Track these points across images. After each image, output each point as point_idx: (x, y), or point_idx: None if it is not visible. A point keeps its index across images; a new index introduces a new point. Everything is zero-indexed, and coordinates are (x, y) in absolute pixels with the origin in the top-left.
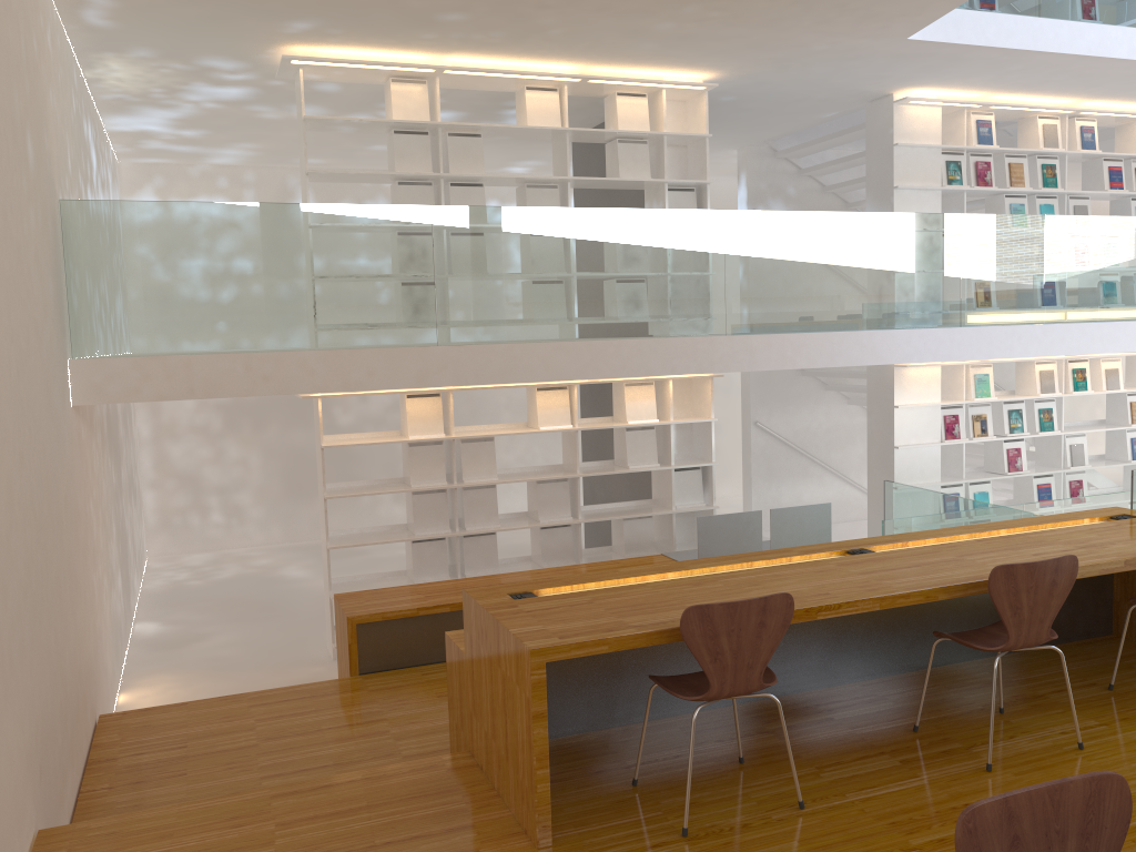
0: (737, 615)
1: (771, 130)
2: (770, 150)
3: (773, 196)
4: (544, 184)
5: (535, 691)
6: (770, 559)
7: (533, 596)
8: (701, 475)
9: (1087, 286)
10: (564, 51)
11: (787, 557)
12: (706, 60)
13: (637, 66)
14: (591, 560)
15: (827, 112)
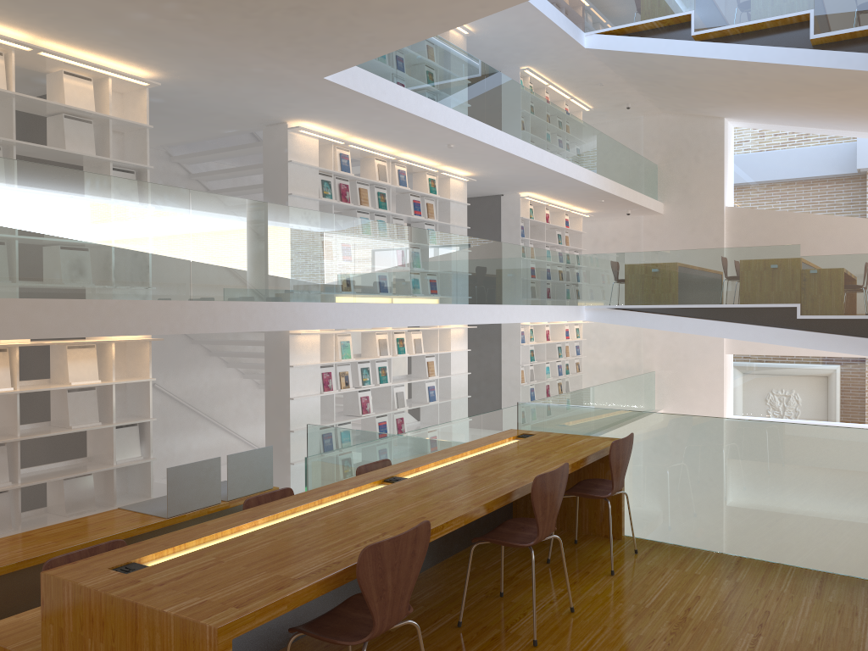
0: (399, 548)
1: (176, 136)
2: (166, 154)
3: None
4: None
5: None
6: (334, 494)
7: (142, 566)
8: (139, 430)
9: (424, 278)
10: (23, 16)
11: (346, 491)
12: (158, 59)
13: (90, 49)
14: (30, 524)
15: (229, 128)
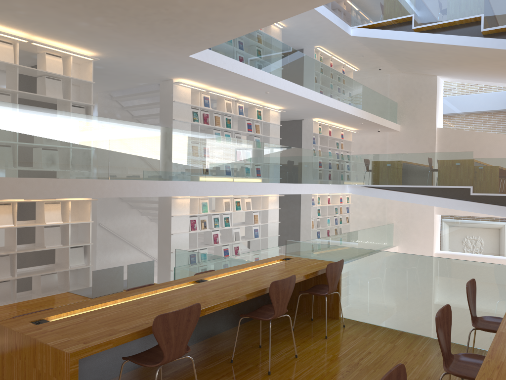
0: (179, 317)
1: (113, 86)
2: (109, 96)
3: (110, 117)
4: (2, 92)
5: (72, 378)
6: (164, 288)
7: (46, 321)
8: (83, 250)
9: (248, 168)
10: (22, 24)
11: (171, 286)
12: (96, 46)
13: (60, 41)
14: (21, 299)
15: (141, 82)
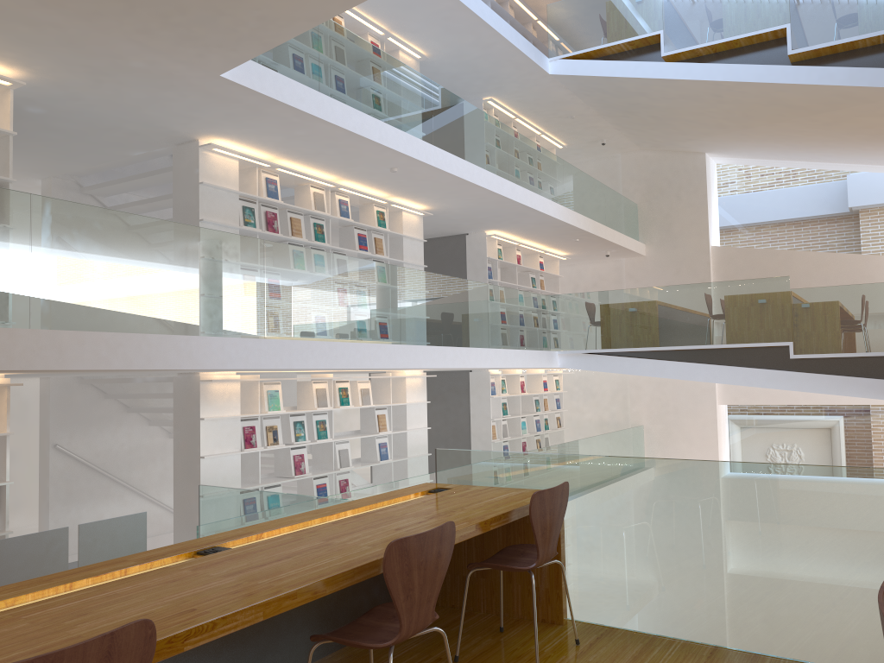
0: None
1: (79, 161)
2: (76, 185)
3: None
4: None
5: None
6: (99, 575)
7: None
8: None
9: (358, 314)
10: None
11: (122, 569)
12: (13, 49)
13: None
14: None
15: (136, 149)
